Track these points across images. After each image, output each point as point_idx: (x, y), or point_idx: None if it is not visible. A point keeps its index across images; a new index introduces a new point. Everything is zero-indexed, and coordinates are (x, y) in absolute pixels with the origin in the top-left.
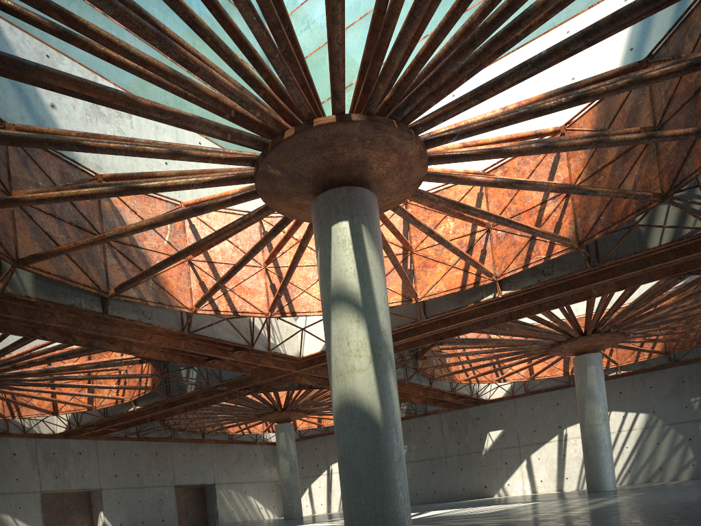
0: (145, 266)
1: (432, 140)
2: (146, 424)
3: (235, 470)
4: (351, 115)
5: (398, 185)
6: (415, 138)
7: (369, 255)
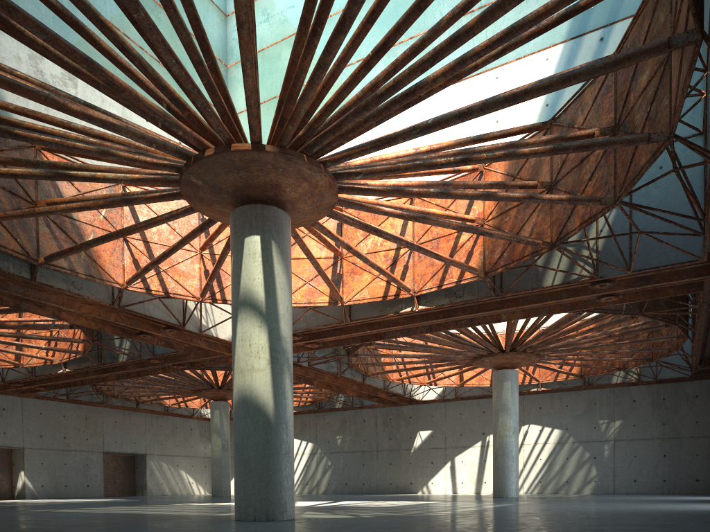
0: (78, 238)
1: (342, 174)
2: (77, 387)
3: (168, 443)
4: (265, 146)
5: (311, 207)
6: (324, 171)
7: (276, 269)
